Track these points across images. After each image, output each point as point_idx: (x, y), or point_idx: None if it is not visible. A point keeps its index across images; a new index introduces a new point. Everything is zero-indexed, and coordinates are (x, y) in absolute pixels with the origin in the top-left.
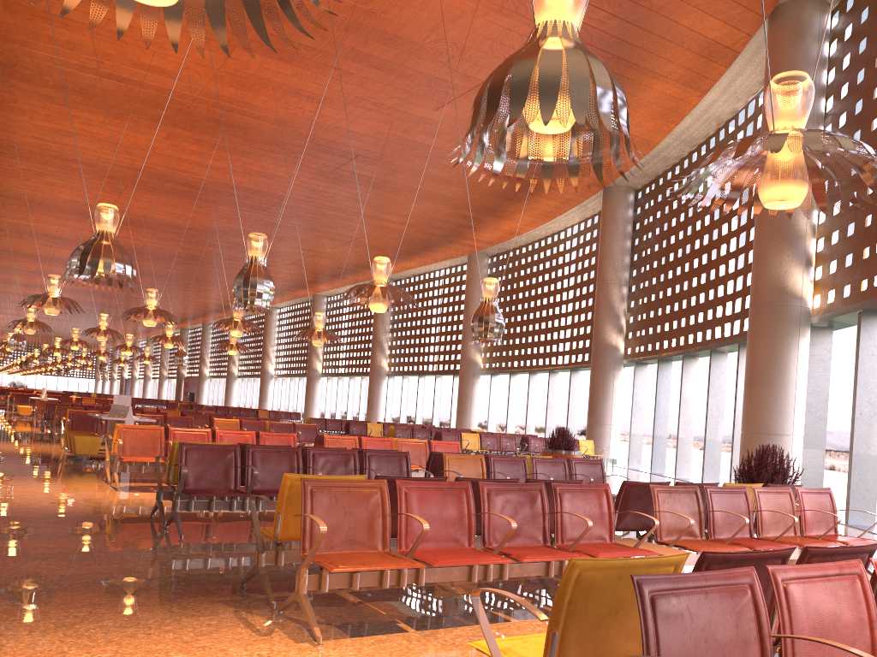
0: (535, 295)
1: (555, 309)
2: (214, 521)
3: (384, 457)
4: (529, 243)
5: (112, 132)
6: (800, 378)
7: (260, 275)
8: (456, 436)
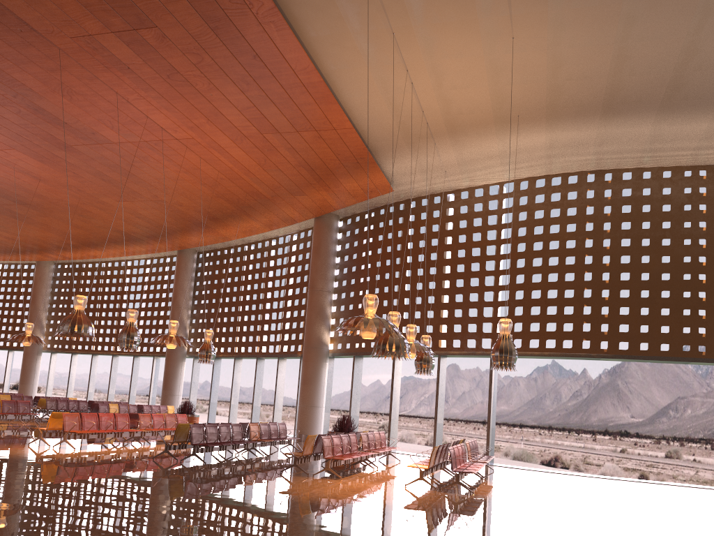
0: (102, 300)
1: (121, 313)
2: (178, 458)
3: (236, 426)
4: (96, 261)
5: None
6: (325, 381)
7: (138, 332)
8: (107, 406)
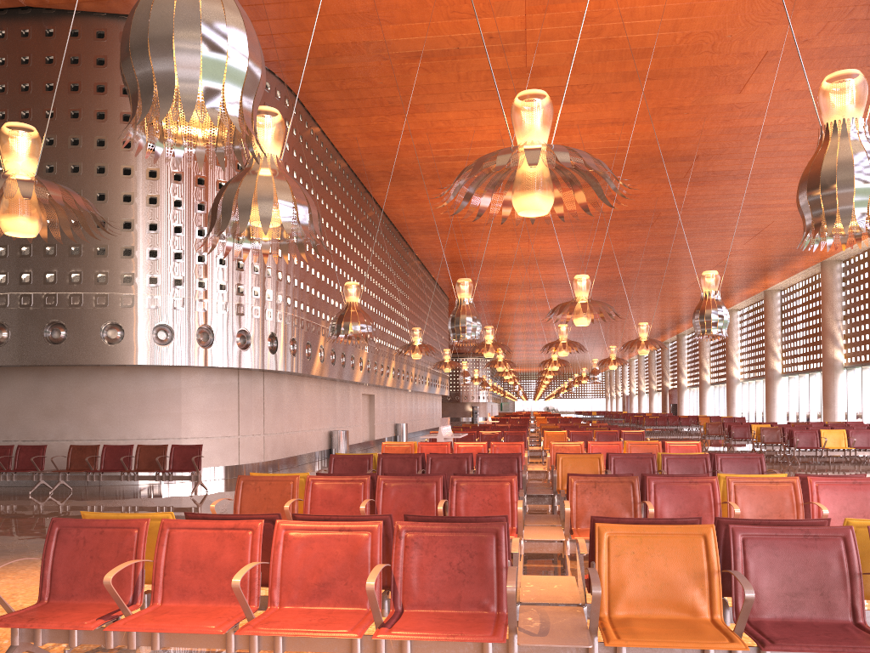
0: None
1: None
2: None
3: (496, 459)
4: None
5: None
6: None
7: (463, 313)
8: (813, 434)
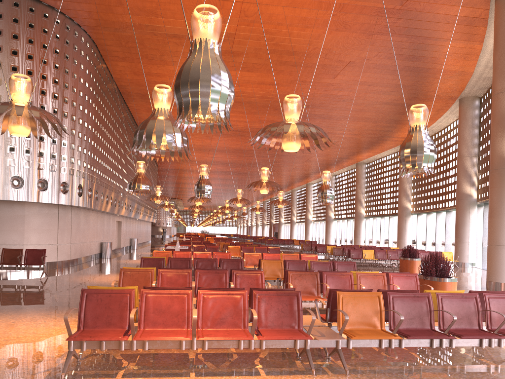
0: (437, 165)
1: (446, 173)
2: None
3: (230, 262)
4: (433, 134)
5: None
6: None
7: (203, 183)
8: (359, 251)
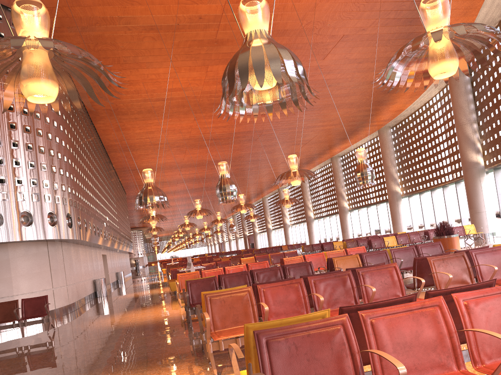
0: (423, 143)
1: (436, 148)
2: None
3: (297, 267)
4: (412, 113)
5: (169, 125)
6: None
7: (227, 183)
8: (380, 240)
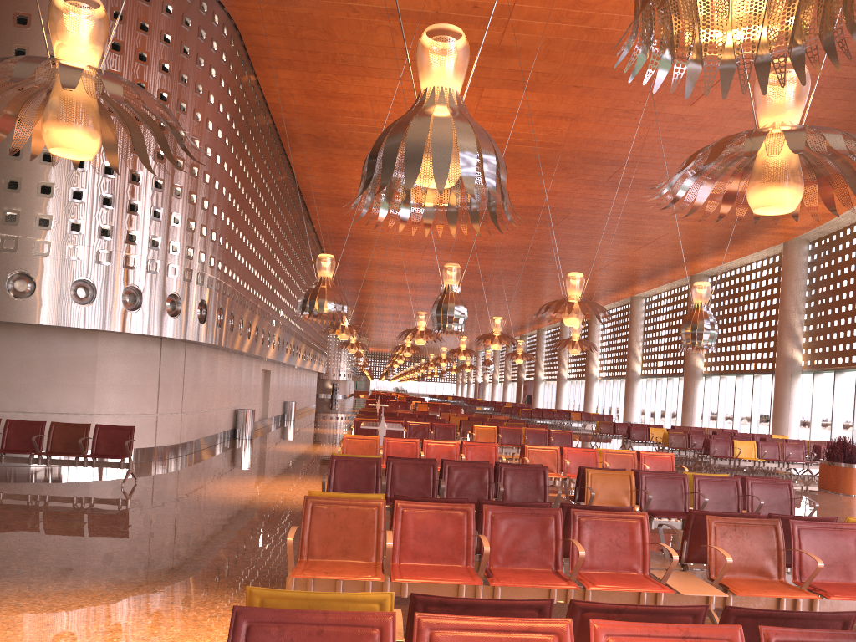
0: None
1: None
2: None
3: (521, 471)
4: (854, 223)
5: None
6: None
7: (451, 302)
8: (727, 444)
